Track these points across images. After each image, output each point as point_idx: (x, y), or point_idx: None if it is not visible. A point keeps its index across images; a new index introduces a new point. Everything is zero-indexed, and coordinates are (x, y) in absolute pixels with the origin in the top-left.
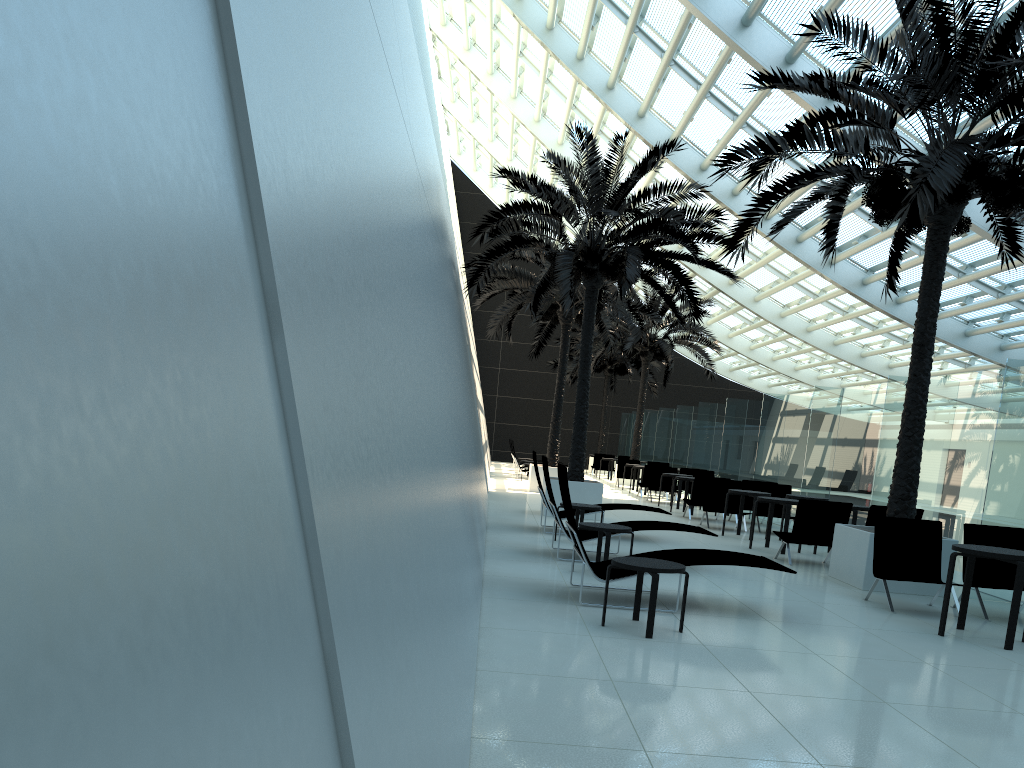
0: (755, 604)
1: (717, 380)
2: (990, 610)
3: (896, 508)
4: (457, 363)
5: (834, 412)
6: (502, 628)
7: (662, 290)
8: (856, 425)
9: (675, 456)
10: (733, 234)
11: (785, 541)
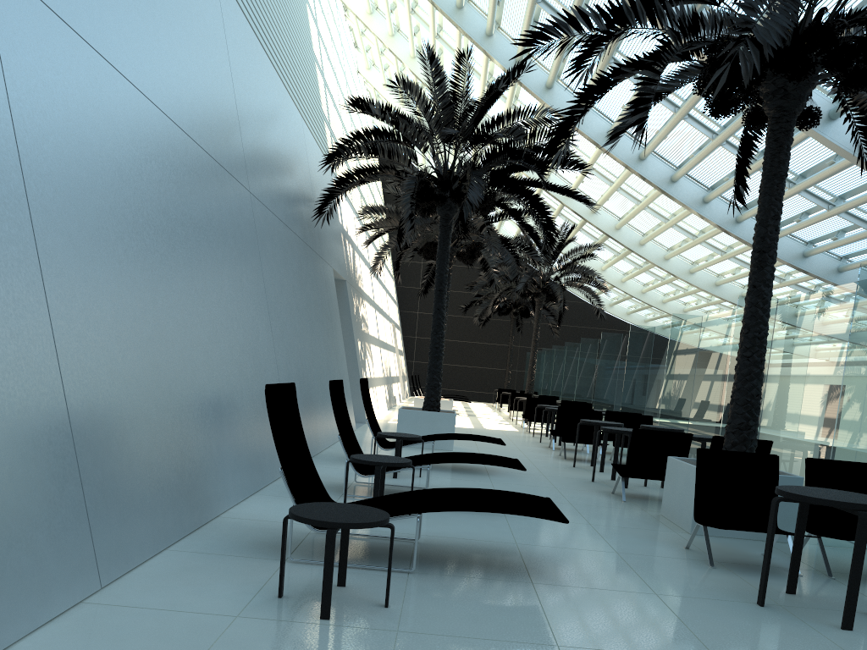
0: (537, 557)
1: (616, 323)
2: (839, 562)
3: (733, 439)
4: (221, 272)
5: (693, 340)
6: (115, 604)
7: (522, 220)
8: (713, 353)
9: (563, 390)
10: (554, 135)
11: (620, 475)
